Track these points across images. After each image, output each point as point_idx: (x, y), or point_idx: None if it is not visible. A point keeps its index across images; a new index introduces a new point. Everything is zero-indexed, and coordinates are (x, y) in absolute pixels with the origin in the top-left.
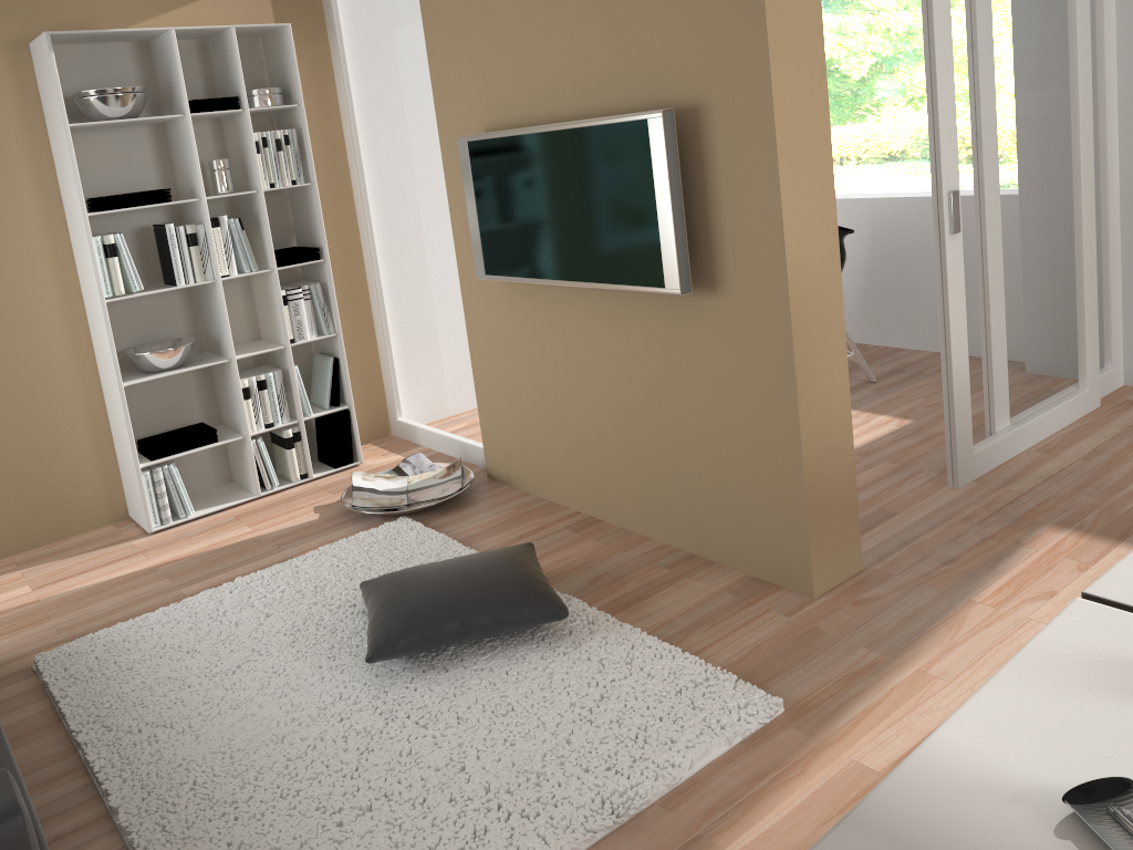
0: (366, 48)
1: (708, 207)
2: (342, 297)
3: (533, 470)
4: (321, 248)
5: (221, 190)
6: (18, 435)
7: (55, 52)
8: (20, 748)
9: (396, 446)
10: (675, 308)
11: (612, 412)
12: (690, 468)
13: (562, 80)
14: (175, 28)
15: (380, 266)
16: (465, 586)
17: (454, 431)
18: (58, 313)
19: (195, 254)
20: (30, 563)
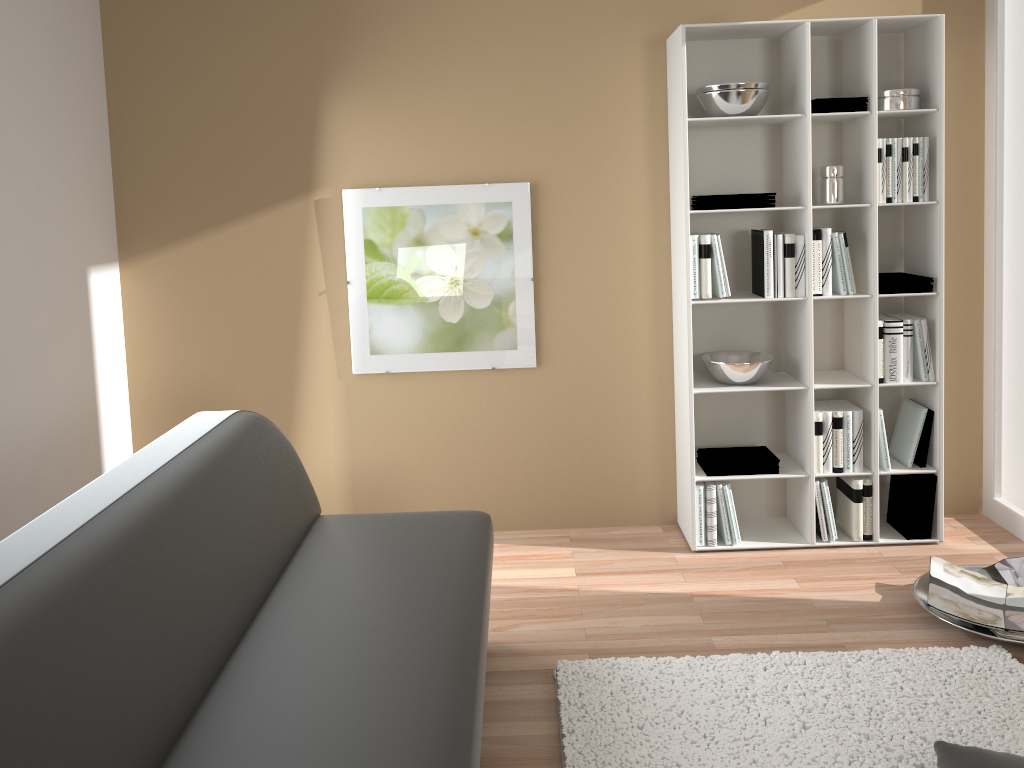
0: None
1: None
2: (948, 338)
3: None
4: (934, 279)
5: (829, 200)
6: (592, 416)
7: (688, 48)
8: None
9: (988, 532)
10: None
11: None
12: None
13: None
14: (810, 20)
15: (1004, 310)
16: None
17: None
18: (646, 306)
19: (789, 266)
20: (581, 543)
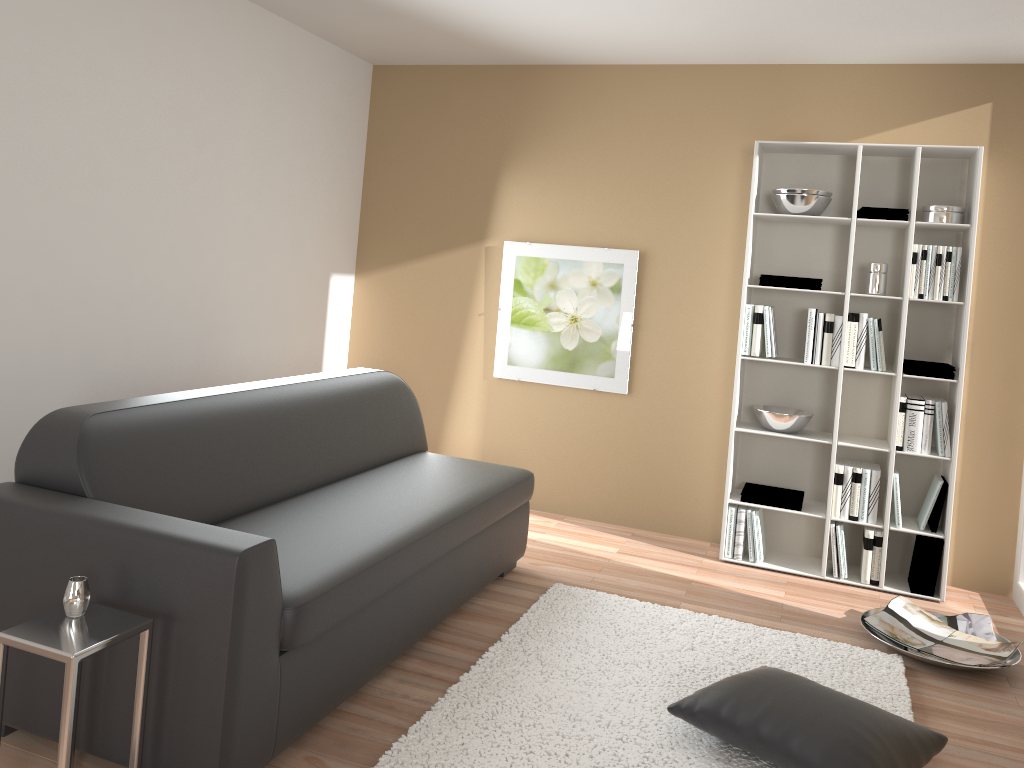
0: None
1: None
2: (990, 429)
3: None
4: (958, 369)
5: (870, 291)
6: (667, 441)
7: (777, 159)
8: (485, 623)
9: (999, 607)
10: None
11: None
12: None
13: None
14: (863, 144)
15: None
16: (792, 708)
17: None
18: (720, 360)
19: (826, 339)
20: (637, 538)
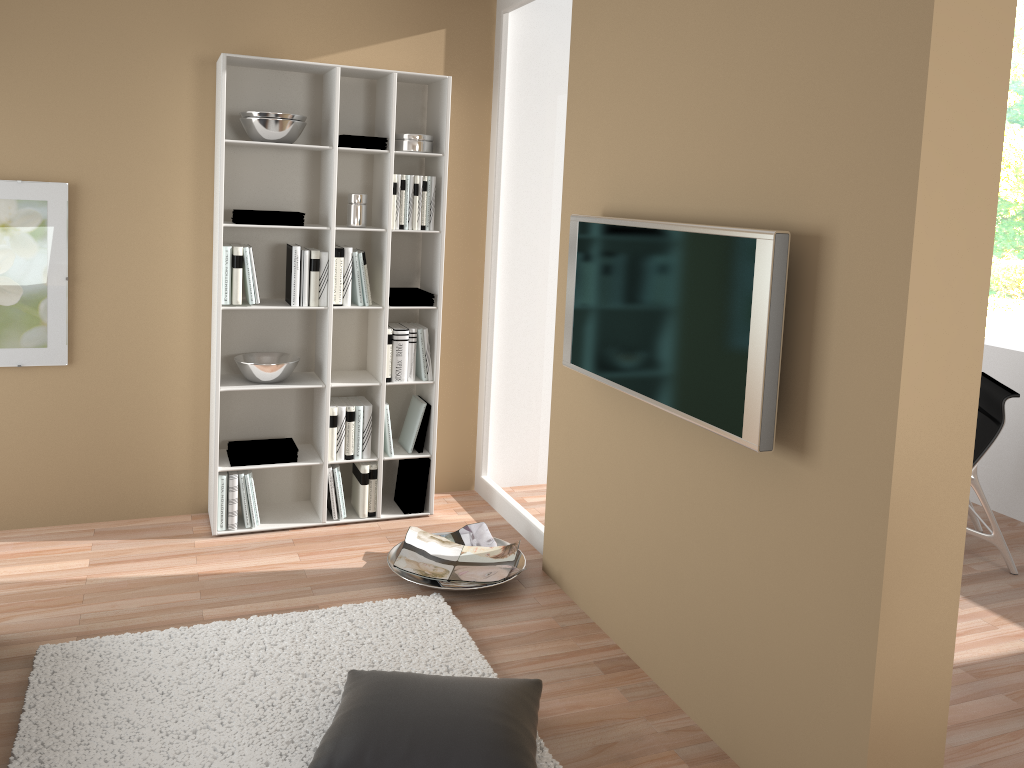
0: (521, 110)
1: (812, 355)
2: (453, 344)
3: (583, 581)
4: (436, 295)
5: (353, 223)
6: (127, 412)
7: (237, 73)
8: None
9: (472, 504)
10: (755, 460)
11: (669, 551)
12: (739, 652)
13: (683, 175)
14: (341, 66)
15: (494, 322)
16: (434, 725)
17: (525, 507)
18: (186, 309)
19: (314, 278)
20: (104, 535)
